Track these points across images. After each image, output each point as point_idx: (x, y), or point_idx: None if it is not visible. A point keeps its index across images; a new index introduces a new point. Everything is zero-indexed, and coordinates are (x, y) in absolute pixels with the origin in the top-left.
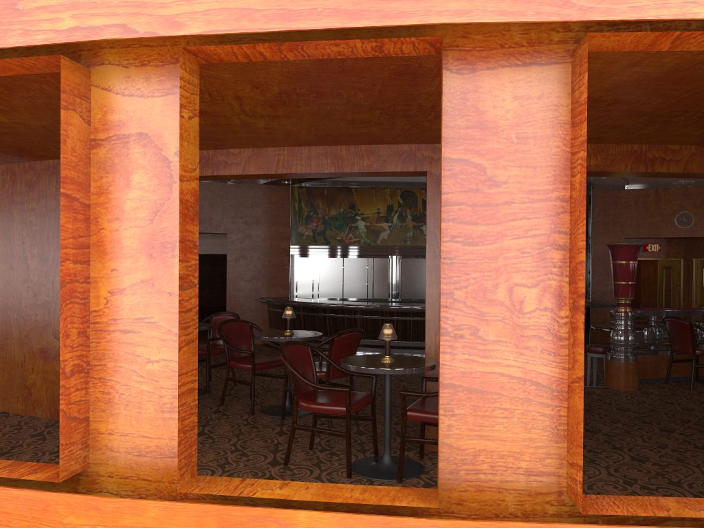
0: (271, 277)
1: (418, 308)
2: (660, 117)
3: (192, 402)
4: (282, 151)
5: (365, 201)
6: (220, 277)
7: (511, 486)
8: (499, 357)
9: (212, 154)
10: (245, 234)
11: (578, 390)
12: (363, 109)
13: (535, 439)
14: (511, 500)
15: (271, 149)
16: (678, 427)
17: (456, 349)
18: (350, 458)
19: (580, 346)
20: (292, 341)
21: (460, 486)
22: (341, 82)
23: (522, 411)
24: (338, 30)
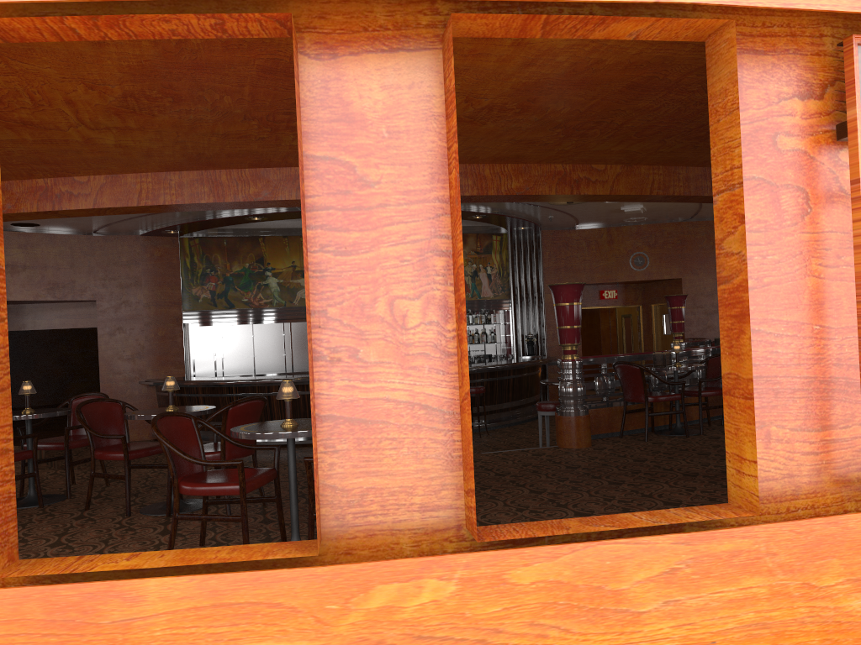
0: (160, 353)
1: None
2: (575, 130)
3: (5, 466)
4: (146, 178)
5: (276, 252)
6: (94, 362)
7: (406, 526)
8: (383, 380)
9: (52, 183)
10: (121, 300)
11: (467, 407)
12: (236, 119)
13: (429, 470)
14: (407, 542)
15: (130, 176)
16: (628, 478)
17: (333, 375)
18: None
19: (466, 358)
20: (170, 412)
21: (348, 533)
22: (200, 82)
23: (413, 439)
24: (172, 6)
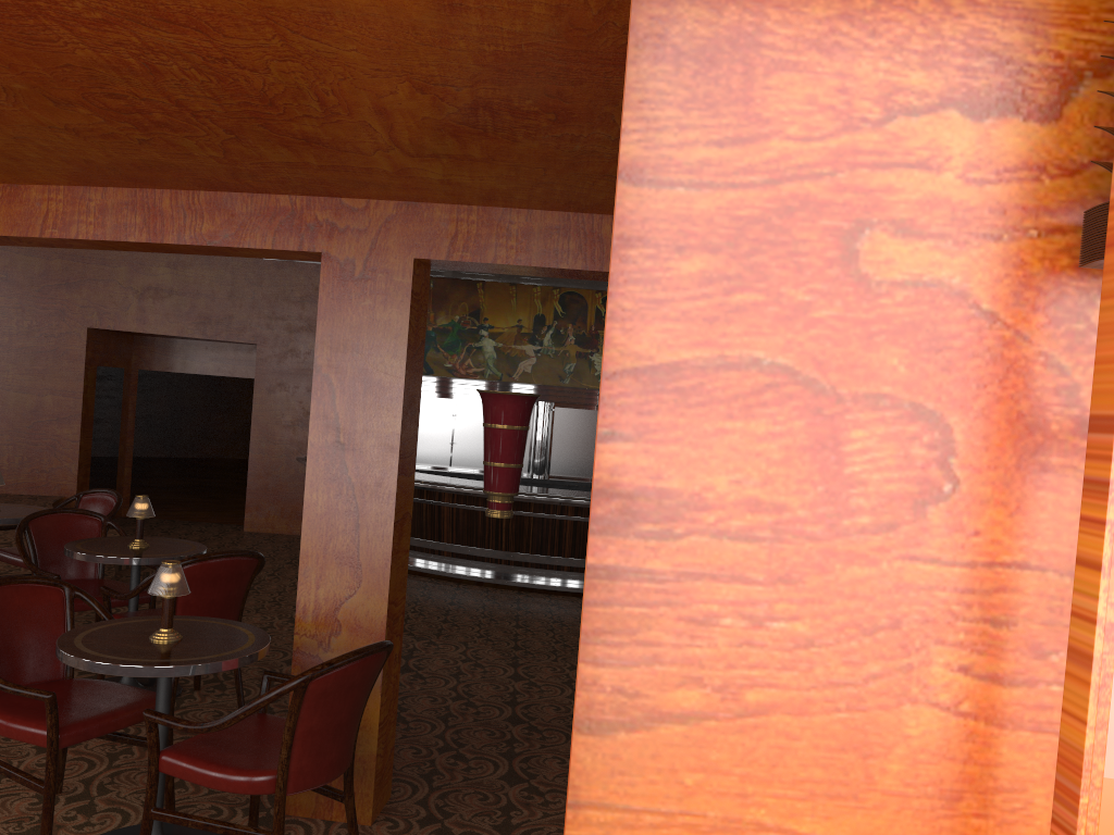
0: None
1: (541, 498)
2: None
3: None
4: (56, 194)
5: (498, 305)
6: None
7: None
8: None
9: None
10: (288, 348)
11: None
12: (42, 102)
13: None
14: None
15: (35, 188)
16: None
17: None
18: None
19: None
20: (18, 577)
21: None
22: None
23: None
24: None
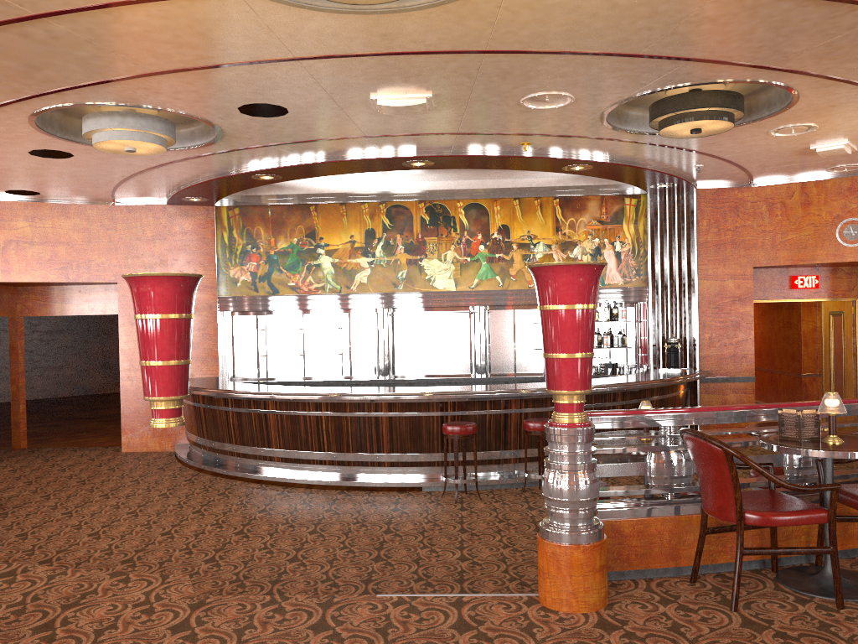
0: None
1: (351, 397)
2: None
3: None
4: None
5: (331, 224)
6: None
7: None
8: None
9: None
10: None
11: None
12: None
13: None
14: None
15: None
16: None
17: None
18: None
19: None
20: None
21: None
22: None
23: None
24: None
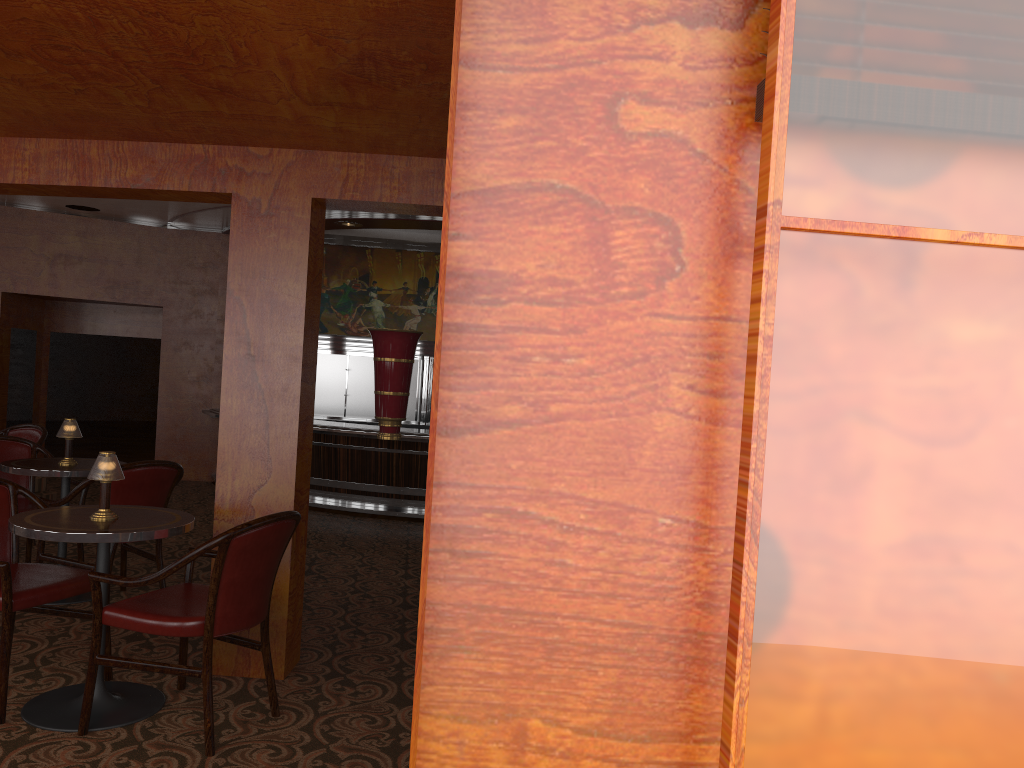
0: None
1: (427, 437)
2: None
3: None
4: None
5: (385, 269)
6: None
7: None
8: None
9: None
10: (192, 310)
11: None
12: None
13: None
14: None
15: None
16: None
17: None
18: (5, 688)
19: None
20: None
21: None
22: None
23: None
24: None
